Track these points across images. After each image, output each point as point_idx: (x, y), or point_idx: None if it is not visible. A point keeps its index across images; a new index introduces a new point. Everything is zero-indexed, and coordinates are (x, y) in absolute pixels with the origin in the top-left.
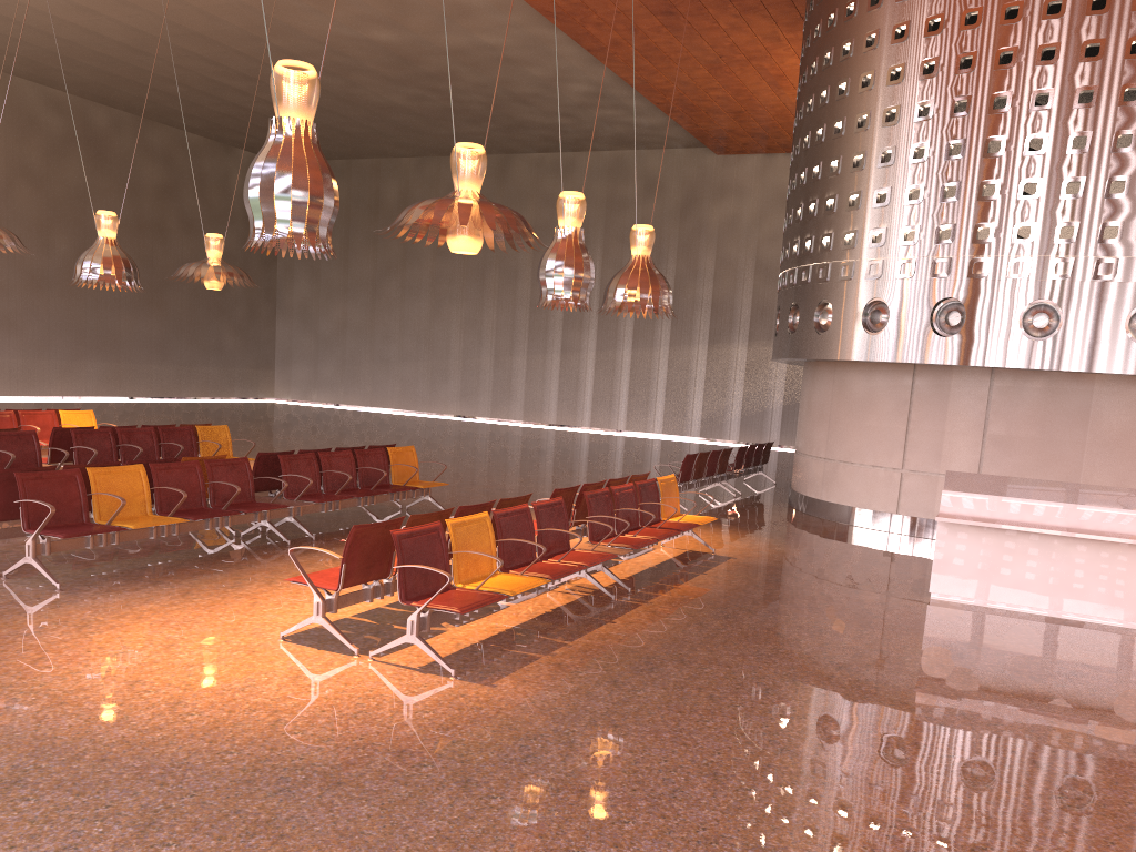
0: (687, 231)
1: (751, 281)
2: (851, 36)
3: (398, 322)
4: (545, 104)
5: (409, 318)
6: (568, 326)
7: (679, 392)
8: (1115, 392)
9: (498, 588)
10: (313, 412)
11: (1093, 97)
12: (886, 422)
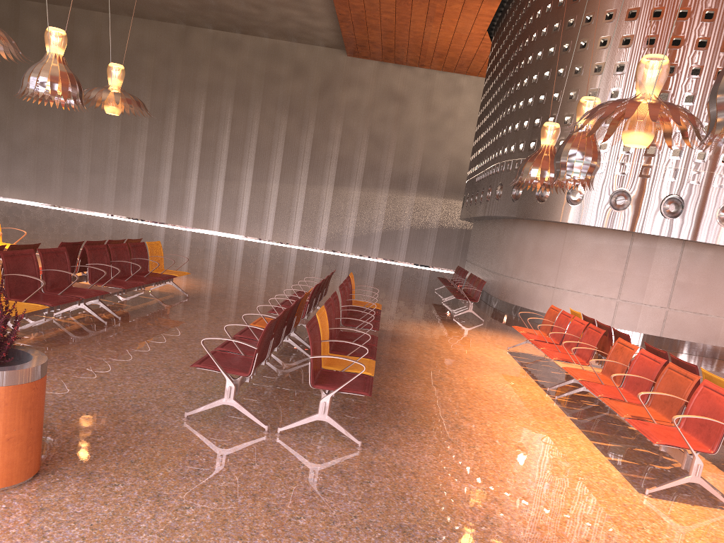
0: (323, 106)
1: (366, 146)
2: (614, 7)
3: (88, 142)
4: None
5: (98, 140)
6: (231, 162)
7: (312, 216)
8: None
9: None
10: (25, 208)
11: None
12: (609, 268)
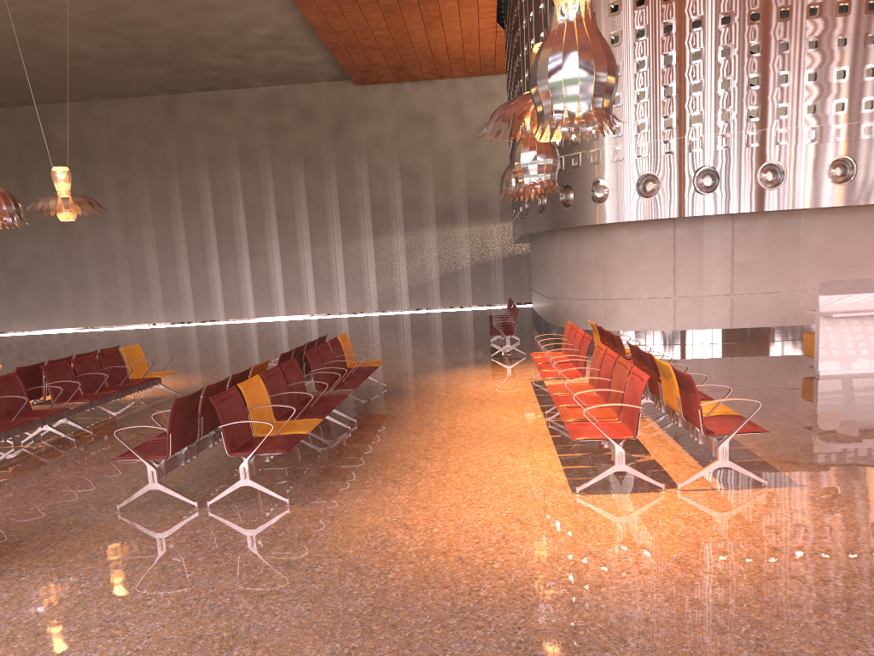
0: (341, 148)
1: (399, 183)
2: None
3: (91, 249)
4: (225, 47)
5: (101, 245)
6: (252, 236)
7: (356, 277)
8: (815, 221)
9: (718, 412)
10: (36, 338)
11: (789, 13)
12: (657, 264)
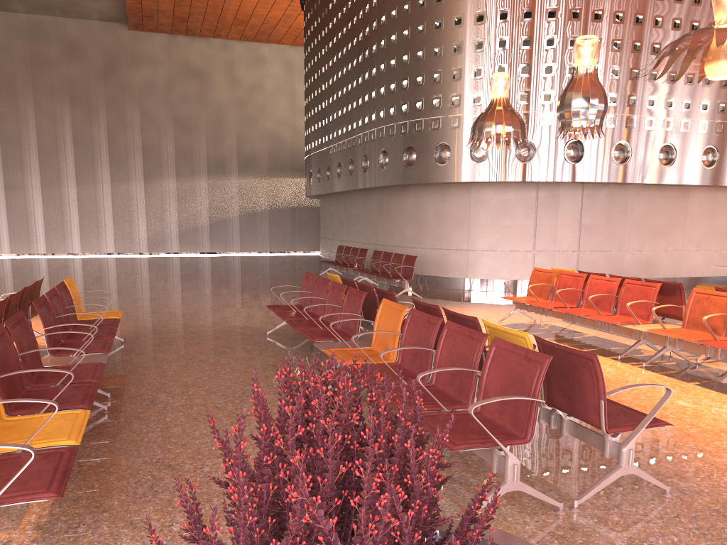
0: (112, 89)
1: (172, 131)
2: None
3: None
4: None
5: None
6: (9, 167)
7: (125, 218)
8: (638, 194)
9: None
10: None
11: (642, 20)
12: (520, 221)
